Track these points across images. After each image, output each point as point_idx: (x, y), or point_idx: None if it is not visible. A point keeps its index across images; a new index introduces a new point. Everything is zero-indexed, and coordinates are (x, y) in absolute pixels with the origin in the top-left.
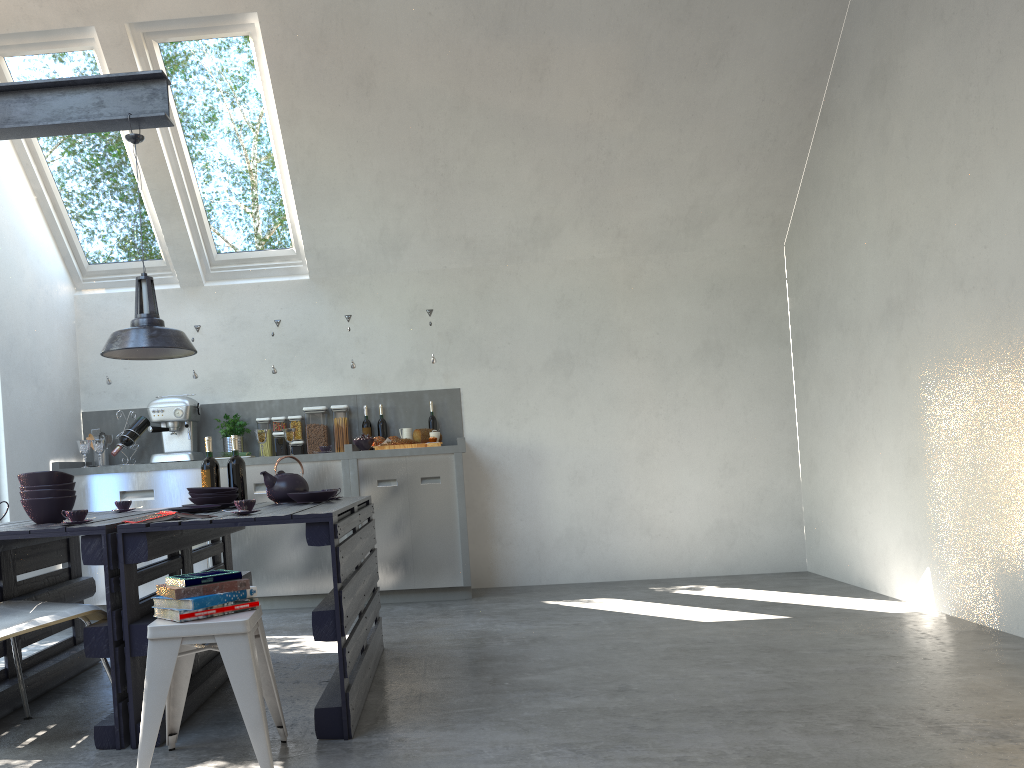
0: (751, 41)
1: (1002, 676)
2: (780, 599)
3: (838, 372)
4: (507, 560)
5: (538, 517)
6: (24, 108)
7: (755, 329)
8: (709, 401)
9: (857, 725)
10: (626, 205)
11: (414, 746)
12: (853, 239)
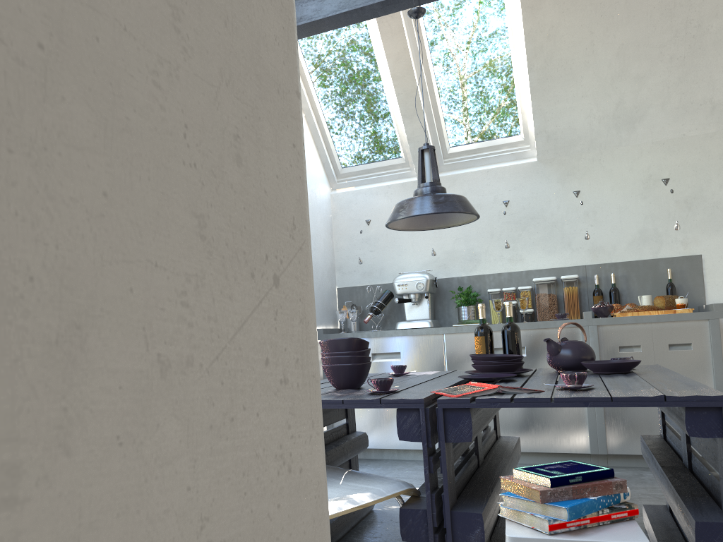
0: None
1: None
2: None
3: None
4: None
5: None
6: (314, 5)
7: None
8: None
9: None
10: None
11: None
12: None
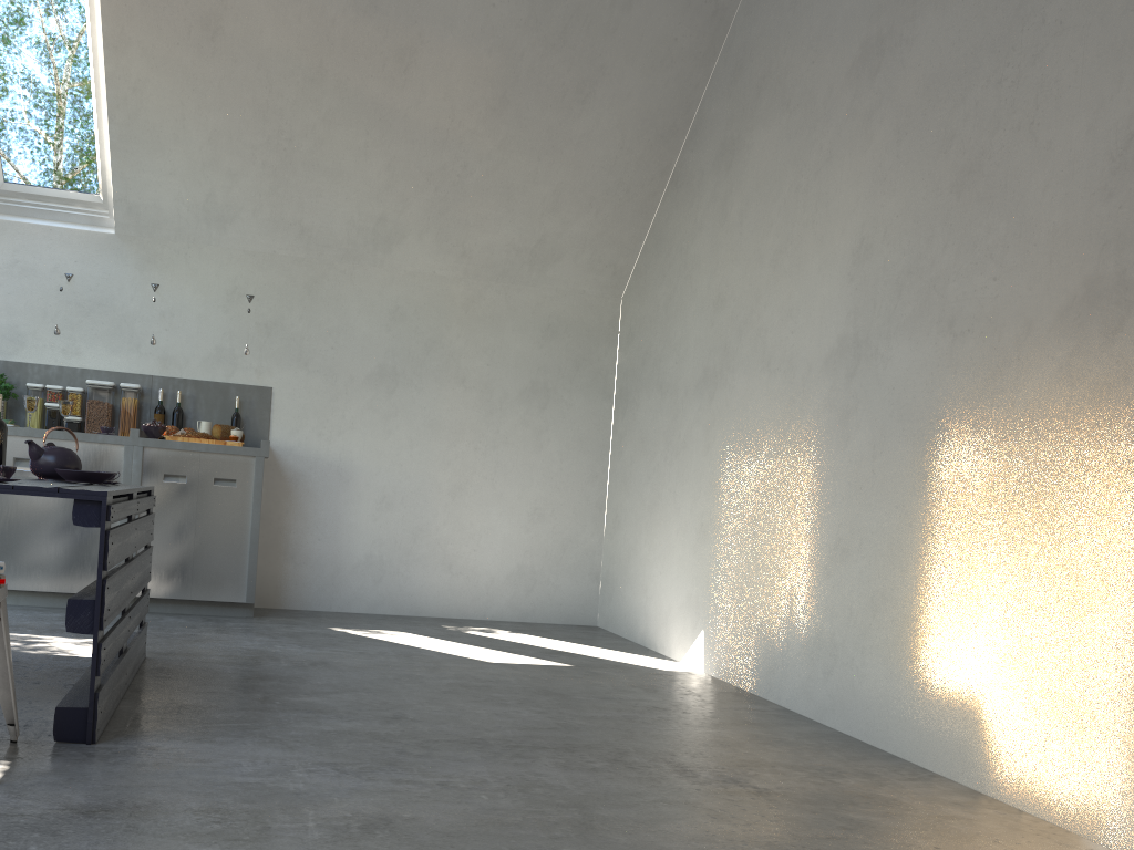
0: (619, 85)
1: (746, 732)
2: (567, 649)
3: (652, 432)
4: (298, 581)
5: (338, 539)
6: None
7: (583, 377)
8: (529, 443)
9: (613, 764)
10: (475, 225)
11: (166, 755)
12: (683, 304)
